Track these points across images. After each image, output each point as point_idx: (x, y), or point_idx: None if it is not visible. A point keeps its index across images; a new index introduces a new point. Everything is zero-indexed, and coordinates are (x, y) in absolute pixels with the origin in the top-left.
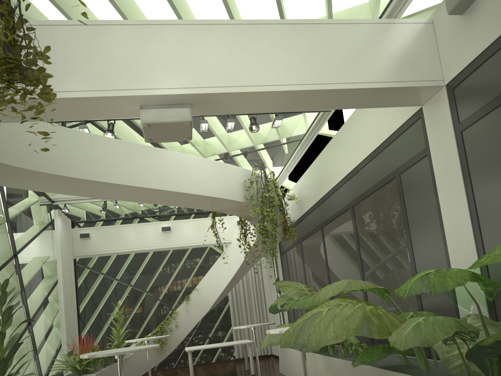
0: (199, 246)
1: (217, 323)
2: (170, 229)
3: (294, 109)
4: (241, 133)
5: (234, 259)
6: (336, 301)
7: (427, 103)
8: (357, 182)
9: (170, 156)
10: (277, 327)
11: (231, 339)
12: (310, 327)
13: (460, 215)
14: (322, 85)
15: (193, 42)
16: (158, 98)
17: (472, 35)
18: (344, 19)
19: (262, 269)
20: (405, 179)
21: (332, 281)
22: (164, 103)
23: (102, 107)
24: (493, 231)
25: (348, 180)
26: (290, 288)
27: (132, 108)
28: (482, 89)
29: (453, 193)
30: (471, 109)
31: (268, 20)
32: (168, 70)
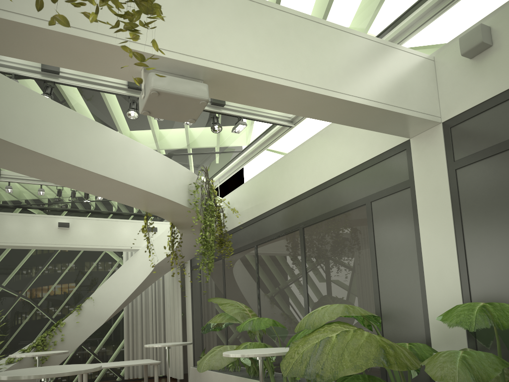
0: (100, 250)
1: (107, 339)
2: (69, 226)
3: (301, 114)
4: (184, 132)
5: (140, 269)
6: (338, 326)
7: (417, 136)
8: (312, 204)
9: (120, 140)
10: (216, 349)
11: (120, 357)
12: (323, 355)
13: (444, 249)
14: (342, 95)
15: (217, 10)
16: (171, 64)
17: (481, 80)
18: (363, 33)
19: (165, 282)
20: (378, 208)
21: (263, 303)
22: (174, 71)
23: (95, 57)
24: (483, 269)
25: (300, 201)
26: (231, 306)
27: (132, 69)
28: (486, 133)
29: (439, 227)
30: (470, 149)
31: (296, 11)
32: (187, 34)
